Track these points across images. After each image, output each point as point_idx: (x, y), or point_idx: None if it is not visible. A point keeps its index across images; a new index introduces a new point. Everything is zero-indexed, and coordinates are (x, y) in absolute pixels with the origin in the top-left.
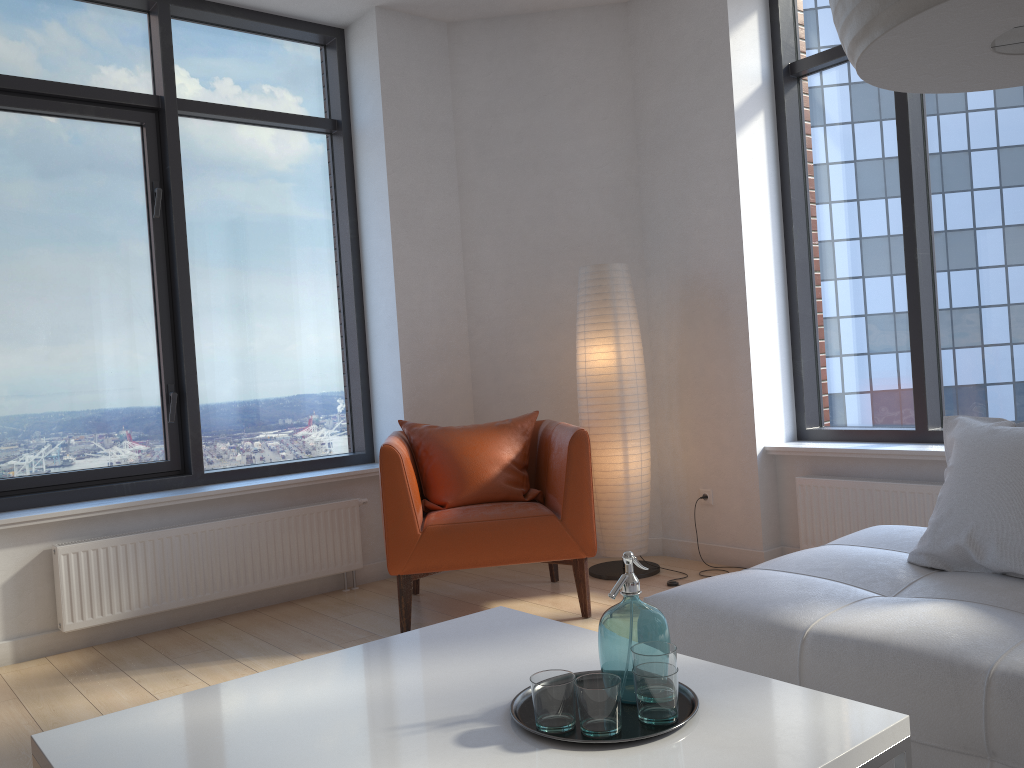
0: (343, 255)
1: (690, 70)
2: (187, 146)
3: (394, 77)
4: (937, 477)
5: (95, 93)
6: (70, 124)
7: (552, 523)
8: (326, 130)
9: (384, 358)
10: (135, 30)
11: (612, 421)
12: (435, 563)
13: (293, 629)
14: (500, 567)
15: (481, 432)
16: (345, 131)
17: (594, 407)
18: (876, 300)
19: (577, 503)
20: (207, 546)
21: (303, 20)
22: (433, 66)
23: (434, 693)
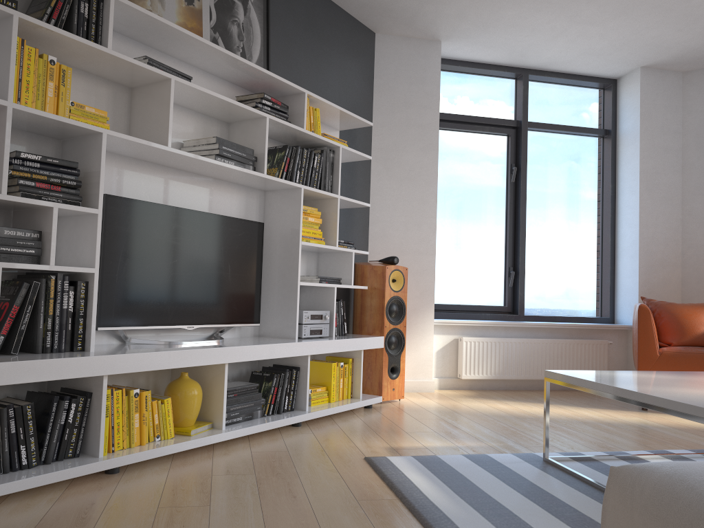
0: (604, 205)
1: None
2: (528, 145)
3: (648, 105)
4: None
5: (490, 120)
6: (476, 136)
7: None
8: (601, 135)
9: (627, 264)
10: (509, 88)
11: None
12: None
13: (574, 399)
14: None
15: (695, 307)
16: (612, 135)
17: None
18: None
19: None
20: (528, 350)
21: (594, 76)
22: (671, 97)
23: None
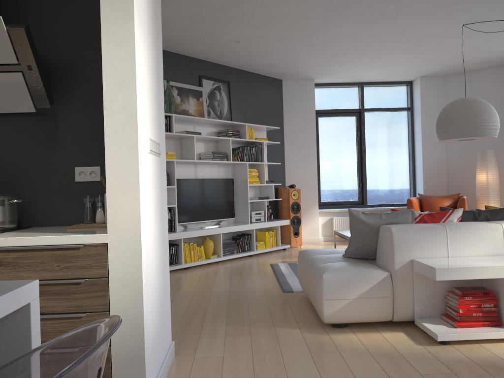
0: (409, 146)
1: None
2: (366, 120)
3: (424, 95)
4: None
5: (345, 110)
6: (339, 118)
7: None
8: (405, 110)
9: (419, 176)
10: (355, 92)
11: (484, 197)
12: None
13: None
14: None
15: (439, 197)
16: (411, 110)
17: (479, 192)
18: None
19: None
20: None
21: (399, 81)
22: (438, 90)
23: None
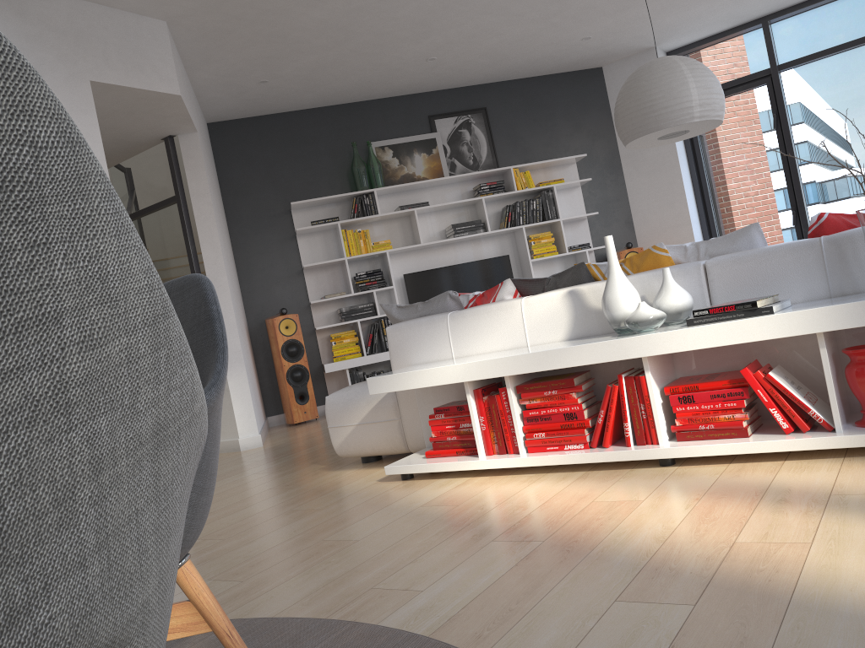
0: None
1: None
2: (791, 85)
3: None
4: None
5: (740, 80)
6: (734, 98)
7: None
8: None
9: None
10: (757, 39)
11: None
12: None
13: None
14: None
15: None
16: None
17: None
18: None
19: None
20: None
21: None
22: None
23: None
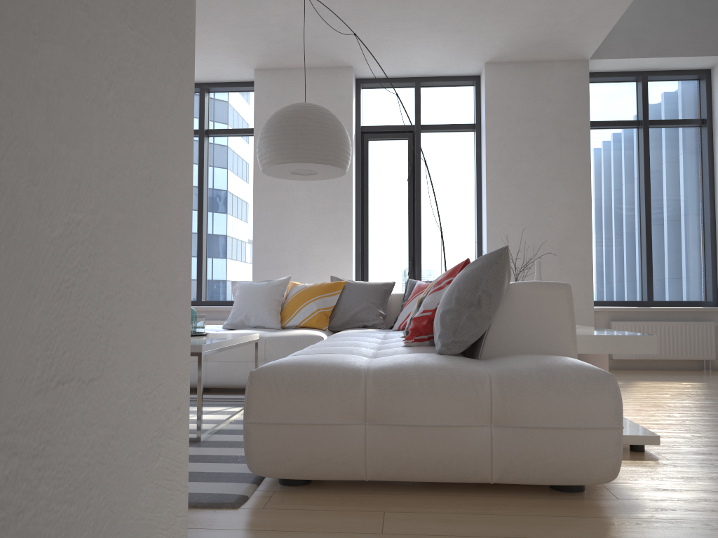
0: None
1: None
2: None
3: None
4: (207, 318)
5: None
6: None
7: None
8: None
9: None
10: None
11: None
12: None
13: None
14: None
15: None
16: None
17: None
18: None
19: None
20: None
21: None
22: None
23: None
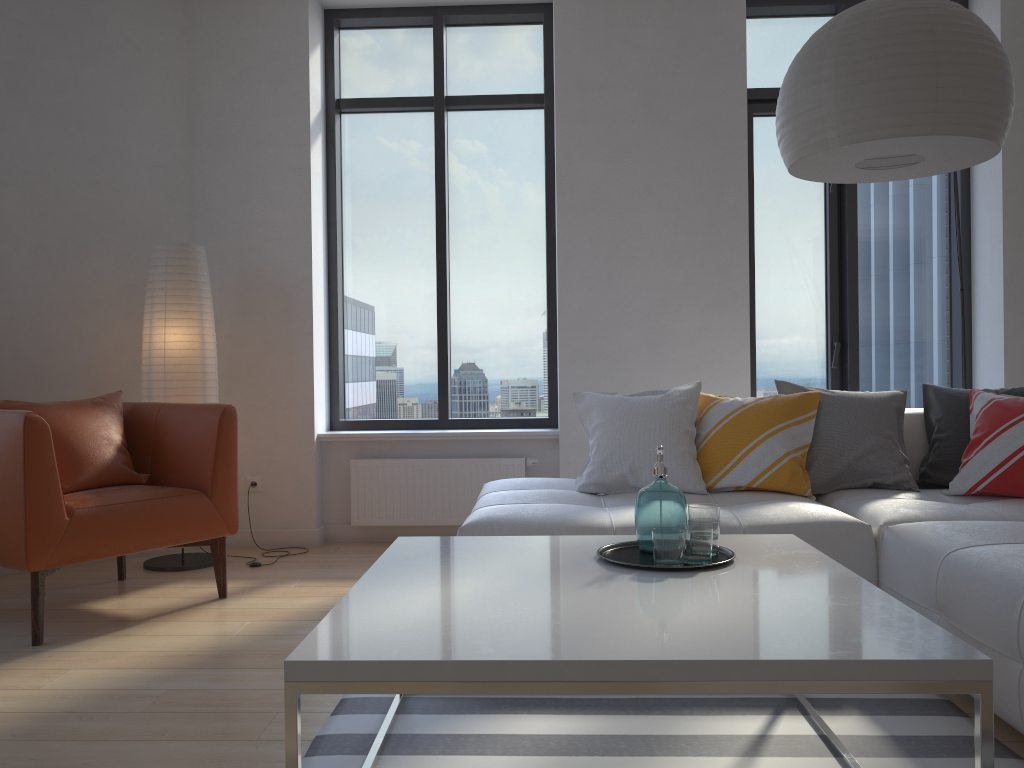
0: None
1: (263, 77)
2: None
3: None
4: (468, 453)
5: None
6: None
7: (203, 501)
8: None
9: None
10: None
11: None
12: (84, 552)
13: None
14: (20, 578)
15: (82, 409)
16: None
17: (175, 390)
18: (402, 313)
19: (225, 479)
20: None
21: None
22: None
23: (541, 572)
